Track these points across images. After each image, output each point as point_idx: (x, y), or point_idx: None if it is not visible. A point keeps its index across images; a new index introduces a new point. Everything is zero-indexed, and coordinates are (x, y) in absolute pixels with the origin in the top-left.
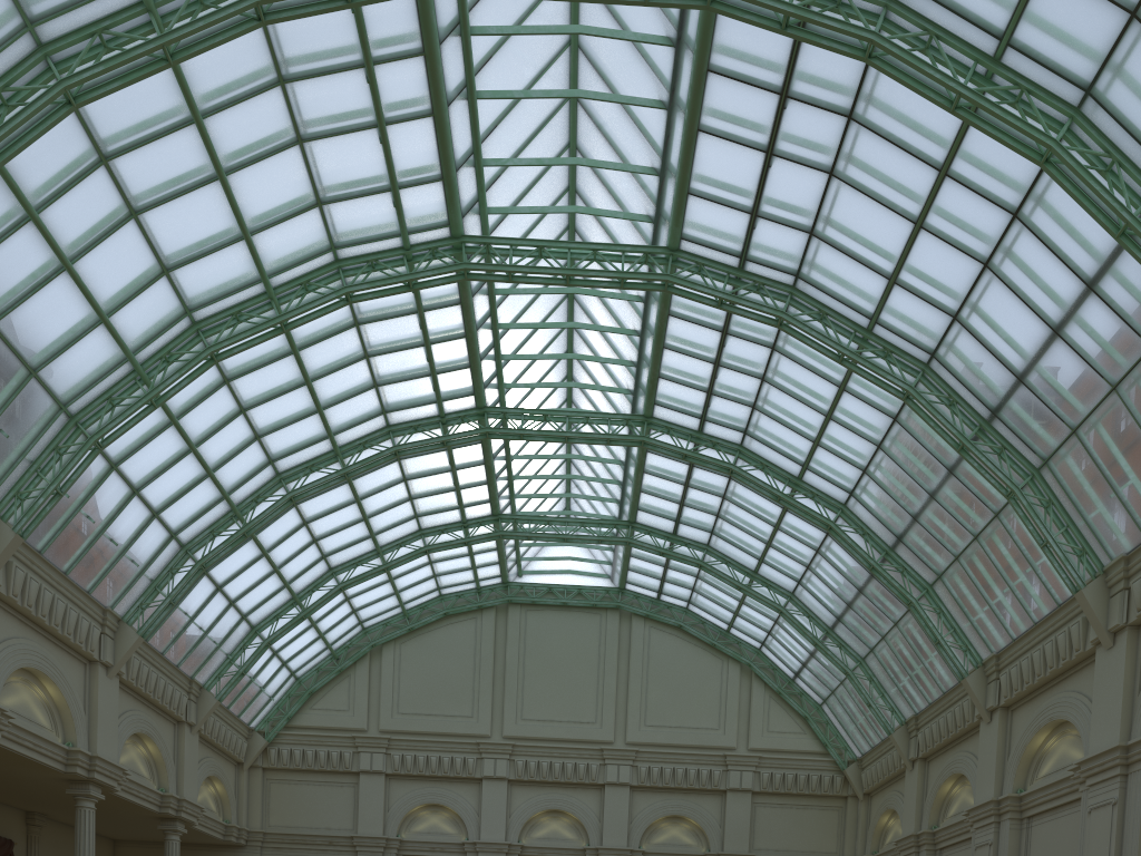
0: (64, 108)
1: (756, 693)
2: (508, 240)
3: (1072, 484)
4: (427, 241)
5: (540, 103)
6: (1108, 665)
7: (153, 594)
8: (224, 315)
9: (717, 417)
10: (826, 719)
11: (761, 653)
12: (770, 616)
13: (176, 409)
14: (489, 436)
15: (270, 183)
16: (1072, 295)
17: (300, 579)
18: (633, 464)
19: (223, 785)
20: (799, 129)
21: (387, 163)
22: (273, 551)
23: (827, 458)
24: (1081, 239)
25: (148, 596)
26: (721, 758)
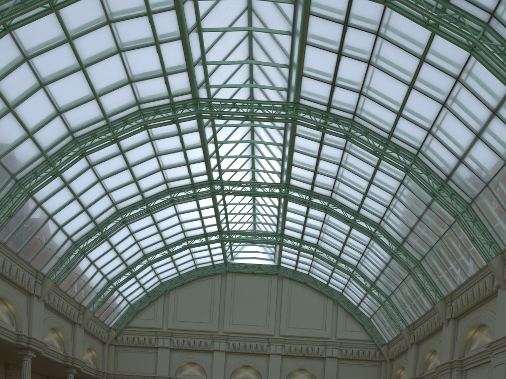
0: (3, 32)
1: (339, 313)
2: (219, 99)
3: (486, 210)
4: (181, 100)
5: (234, 36)
6: (503, 297)
7: (60, 264)
8: (88, 135)
9: (319, 184)
10: (372, 325)
11: (342, 295)
12: (346, 278)
13: (67, 179)
14: (214, 193)
15: (106, 72)
16: (485, 117)
17: (130, 259)
18: (281, 207)
19: (96, 352)
20: (353, 42)
21: (160, 62)
22: (117, 246)
23: (370, 202)
24: (489, 89)
25: (58, 265)
26: (323, 342)
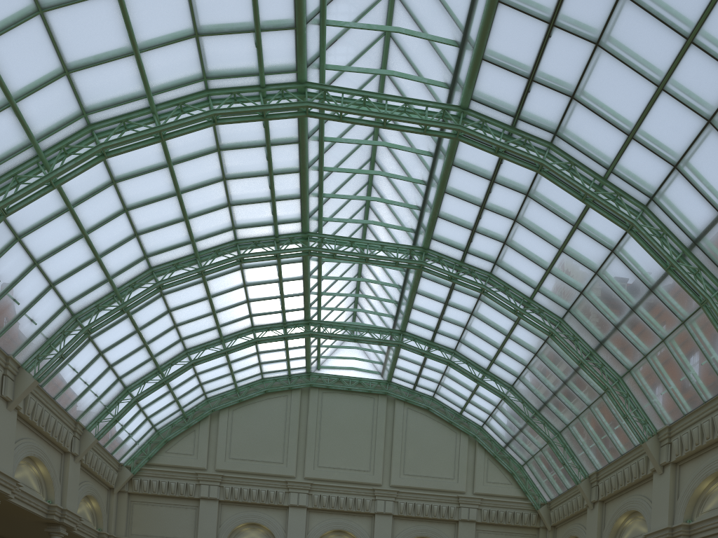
0: None
1: (479, 456)
2: (341, 89)
3: None
4: (278, 83)
5: None
6: None
7: (48, 350)
8: (114, 121)
9: (476, 250)
10: (526, 475)
11: (483, 429)
12: (493, 403)
13: (72, 198)
14: (310, 254)
15: (157, 6)
16: None
17: (163, 354)
18: (409, 287)
19: (98, 503)
20: (579, 3)
21: (253, 4)
22: (144, 329)
23: (554, 283)
24: None
25: (44, 351)
26: (455, 498)
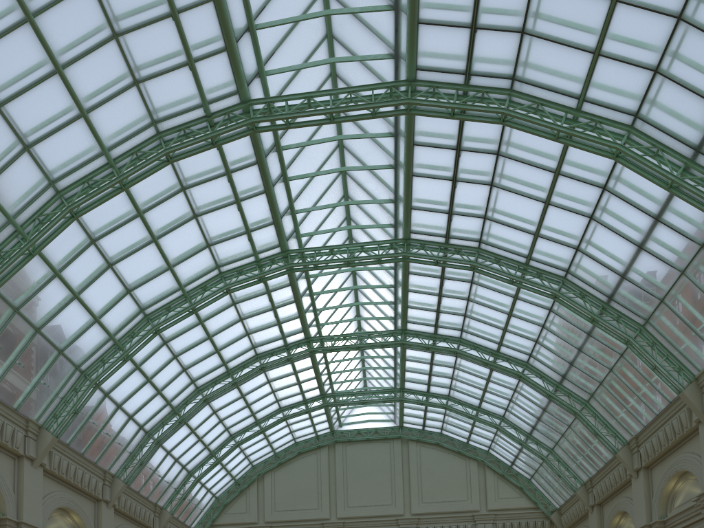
0: (70, 219)
1: (488, 477)
2: (313, 248)
3: (666, 331)
4: (268, 256)
5: (325, 177)
6: None
7: (131, 460)
8: (161, 309)
9: (444, 324)
10: (534, 487)
11: (489, 453)
12: (491, 431)
13: (139, 361)
14: (313, 352)
15: (181, 239)
16: (646, 225)
17: (214, 442)
18: (399, 356)
19: None
20: (469, 165)
21: (243, 220)
22: (197, 429)
23: (512, 337)
24: (646, 194)
25: (129, 461)
26: (471, 517)
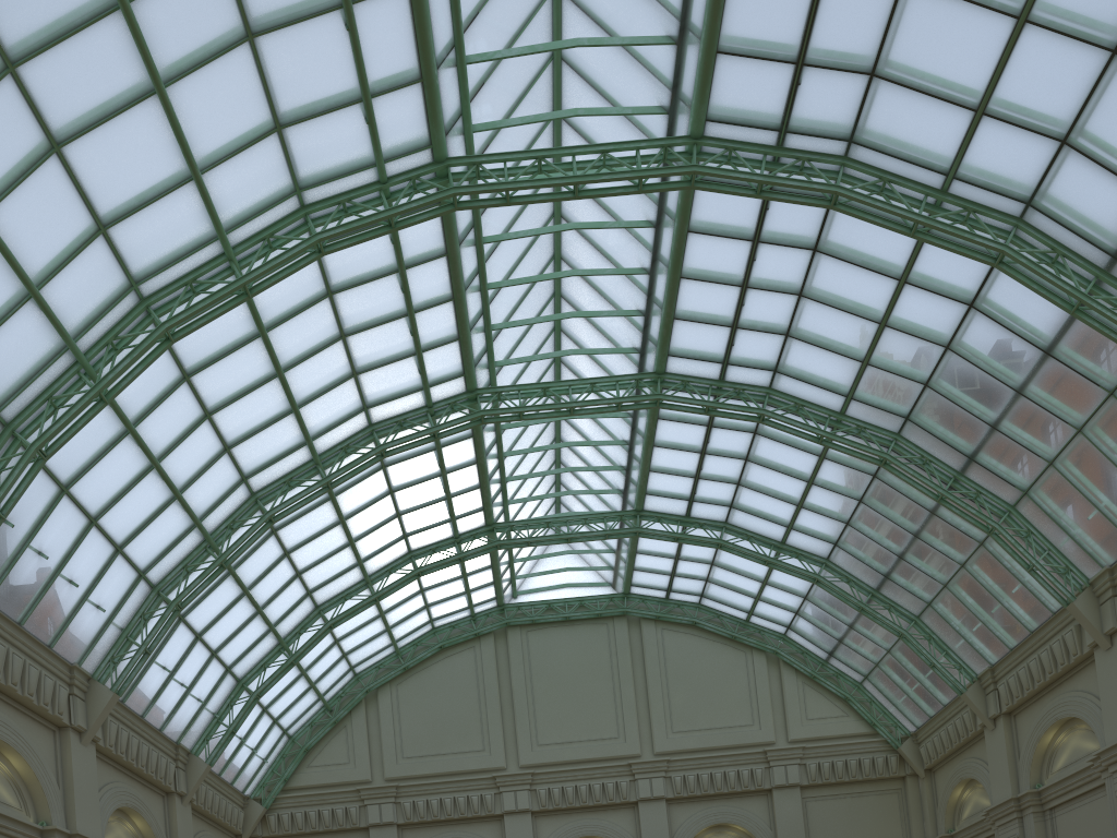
0: None
1: (787, 681)
2: (501, 155)
3: None
4: (406, 170)
5: None
6: None
7: (125, 646)
8: (177, 286)
9: (742, 357)
10: (869, 697)
11: (787, 638)
12: (799, 593)
13: (131, 414)
14: (485, 421)
15: (218, 98)
16: None
17: (285, 620)
18: (640, 439)
19: None
20: None
21: (356, 59)
22: (254, 588)
23: (878, 379)
24: None
25: (120, 649)
26: (761, 755)
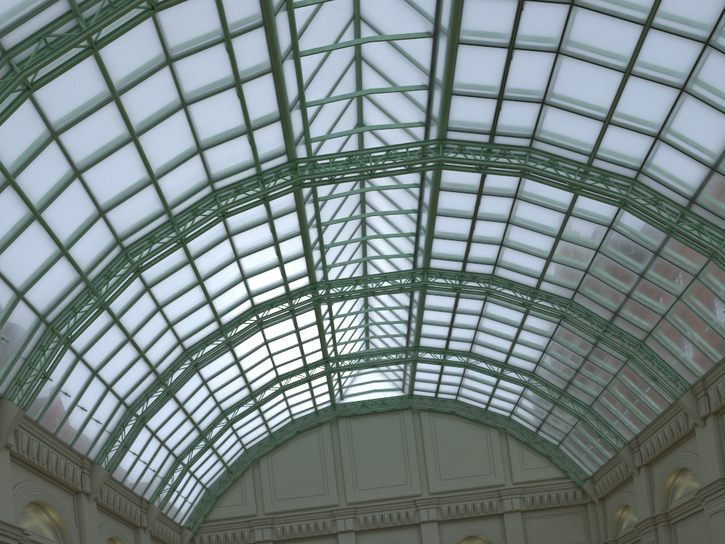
0: (24, 93)
1: (512, 446)
2: (327, 155)
3: None
4: (273, 167)
5: (338, 61)
6: None
7: (112, 442)
8: (143, 240)
9: (475, 258)
10: (563, 454)
11: (511, 419)
12: (517, 392)
13: (117, 312)
14: (321, 301)
15: (166, 139)
16: None
17: (204, 421)
18: (416, 305)
19: None
20: (533, 23)
21: (243, 112)
22: (186, 404)
23: (557, 269)
24: None
25: (109, 444)
26: (496, 492)
